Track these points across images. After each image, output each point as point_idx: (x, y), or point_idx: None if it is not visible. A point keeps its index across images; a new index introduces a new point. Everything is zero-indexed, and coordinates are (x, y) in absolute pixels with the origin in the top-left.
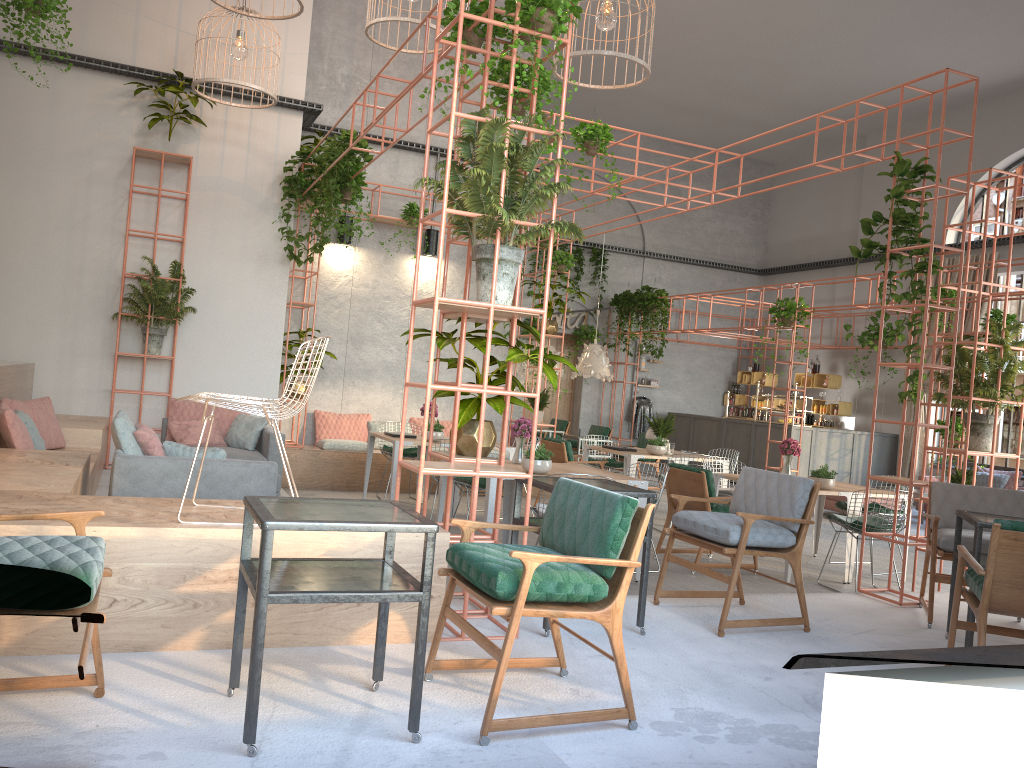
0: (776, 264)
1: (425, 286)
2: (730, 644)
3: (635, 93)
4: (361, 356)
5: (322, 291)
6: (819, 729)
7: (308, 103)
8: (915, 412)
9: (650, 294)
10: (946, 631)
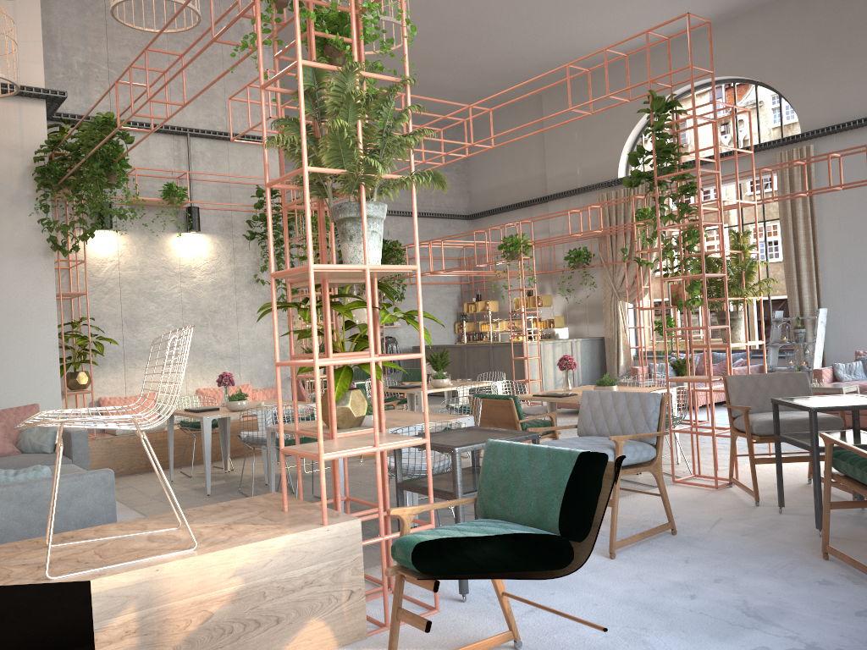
0: (481, 209)
1: (193, 262)
2: (628, 565)
3: None
4: (139, 337)
5: (89, 279)
6: (788, 645)
7: (50, 90)
8: (615, 317)
9: (386, 246)
10: (772, 506)
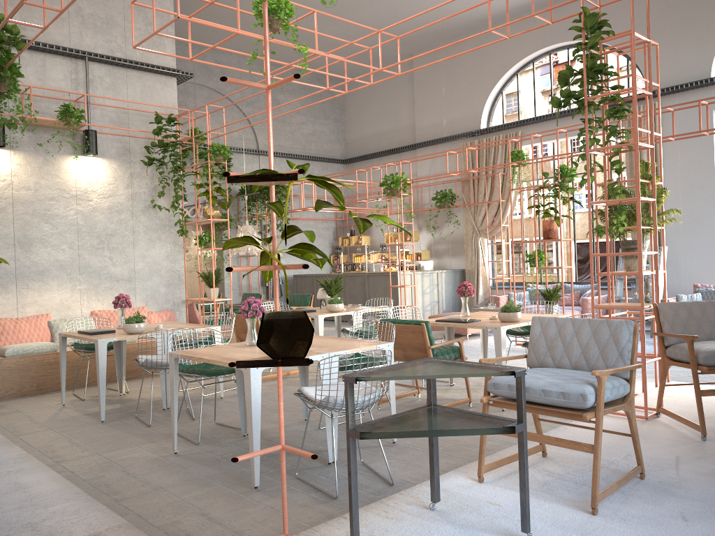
0: (355, 154)
1: (89, 185)
2: (619, 525)
3: (243, 18)
4: (32, 258)
5: None
6: None
7: None
8: (476, 251)
9: None
10: None
